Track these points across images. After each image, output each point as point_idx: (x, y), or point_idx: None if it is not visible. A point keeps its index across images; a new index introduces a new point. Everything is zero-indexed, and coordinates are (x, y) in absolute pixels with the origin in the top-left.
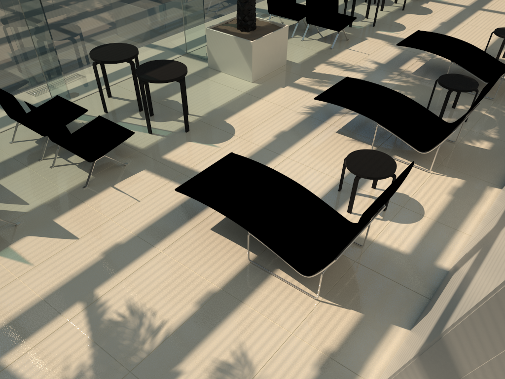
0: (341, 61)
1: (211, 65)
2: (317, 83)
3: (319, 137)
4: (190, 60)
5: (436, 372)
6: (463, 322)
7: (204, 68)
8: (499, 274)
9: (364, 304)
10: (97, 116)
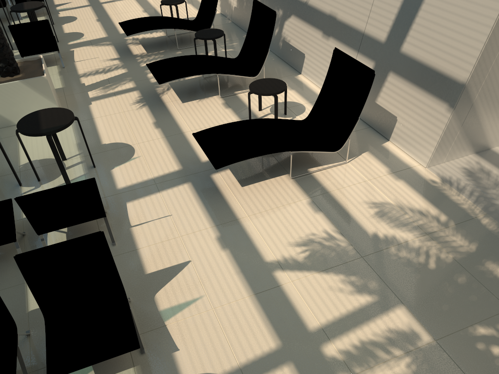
0: (89, 70)
1: (1, 124)
2: (106, 89)
3: (181, 111)
4: None
5: (462, 111)
6: (475, 66)
7: None
8: (474, 35)
9: (360, 148)
10: None
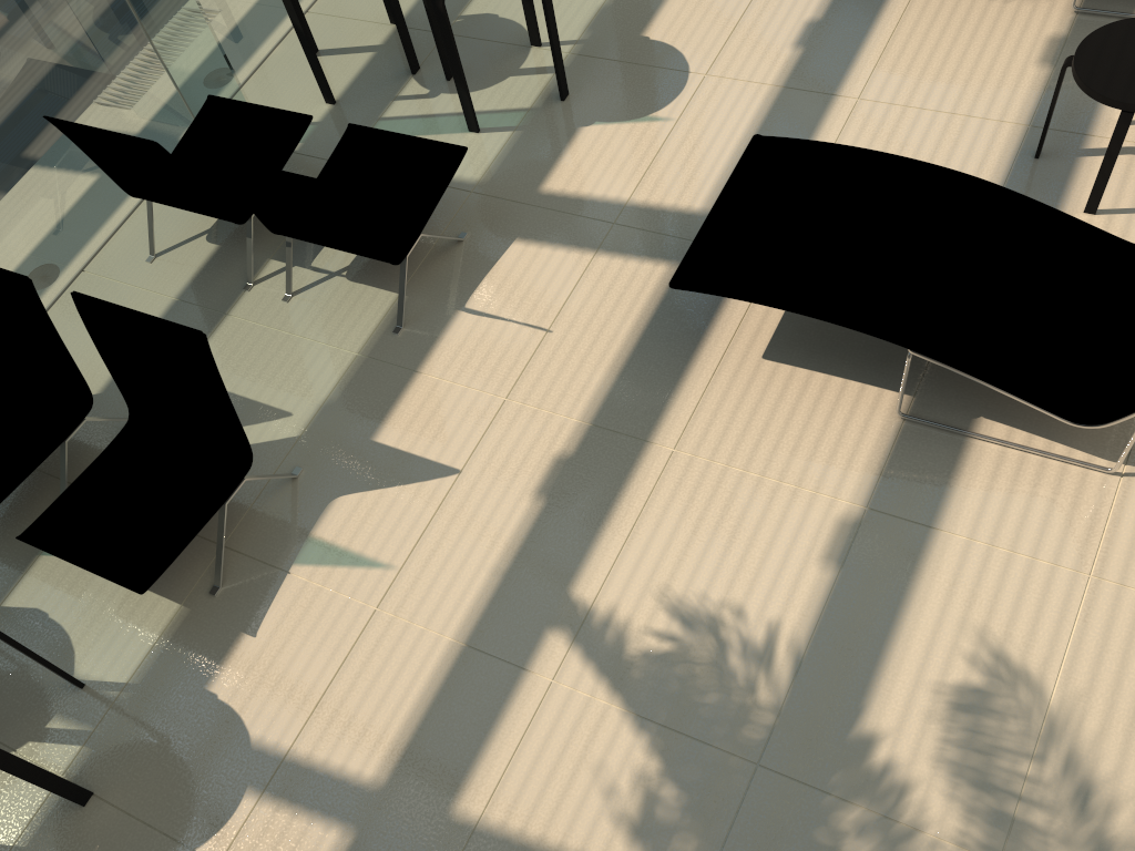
0: None
1: None
2: None
3: (914, 12)
4: None
5: None
6: None
7: None
8: None
9: None
10: (315, 120)
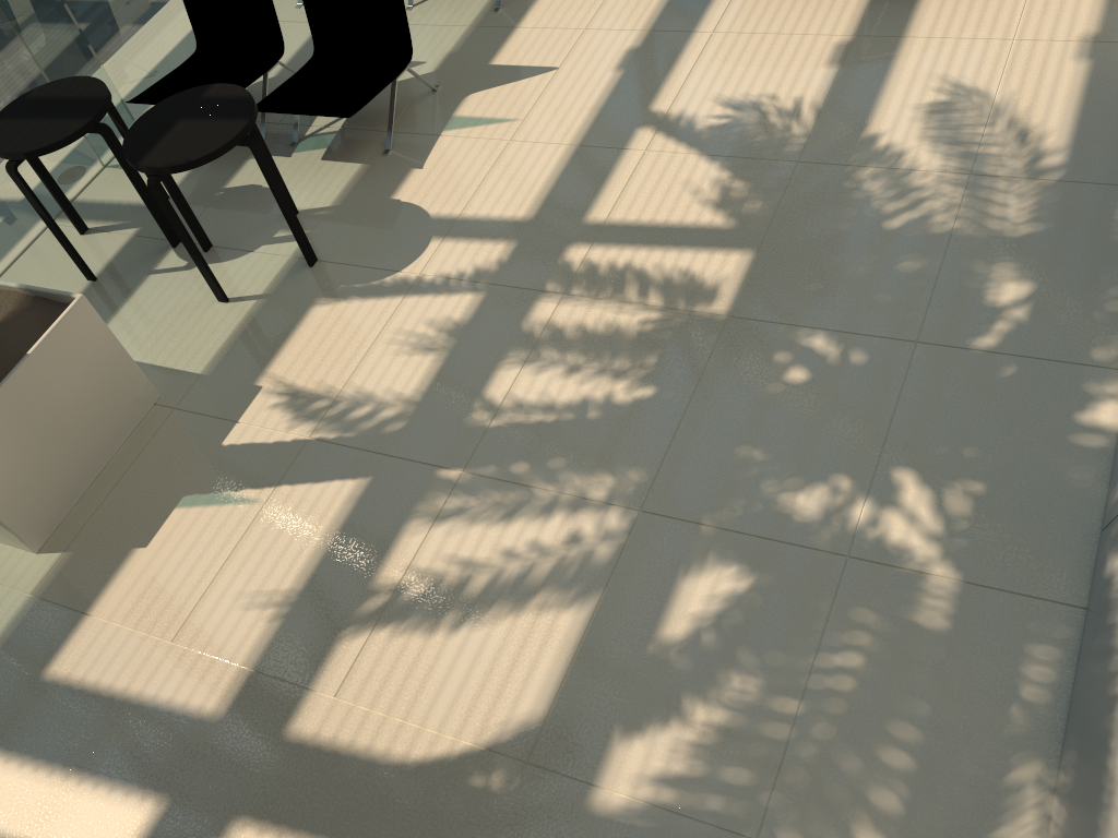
0: None
1: None
2: None
3: None
4: None
5: None
6: None
7: None
8: None
9: None
10: None
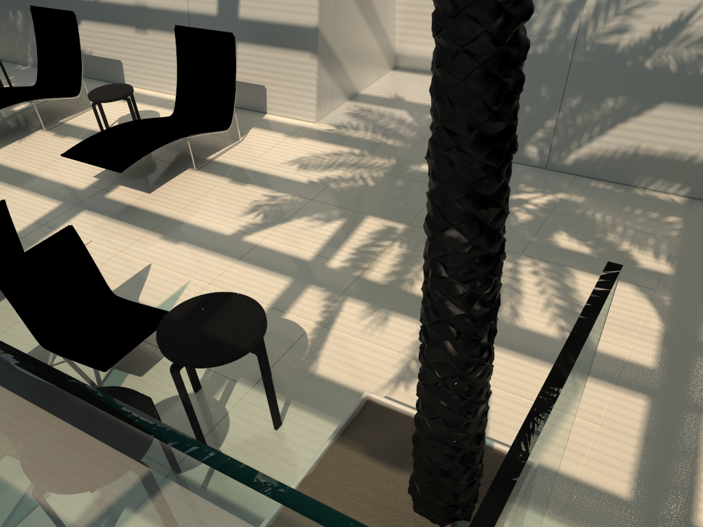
0: None
1: None
2: None
3: (5, 156)
4: None
5: (324, 56)
6: (319, 8)
7: None
8: None
9: (245, 127)
10: None
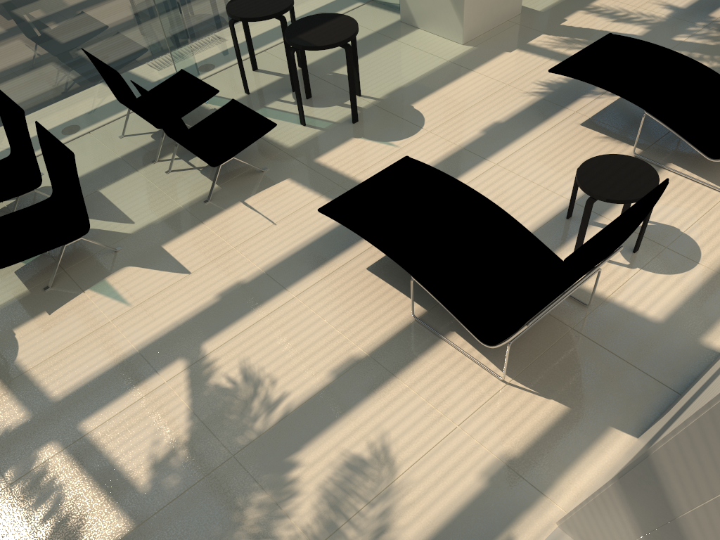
0: (611, 6)
1: (405, 18)
2: (565, 43)
3: (552, 132)
4: (375, 11)
5: (642, 505)
6: (678, 437)
7: (394, 23)
8: None
9: (573, 394)
10: (235, 99)
